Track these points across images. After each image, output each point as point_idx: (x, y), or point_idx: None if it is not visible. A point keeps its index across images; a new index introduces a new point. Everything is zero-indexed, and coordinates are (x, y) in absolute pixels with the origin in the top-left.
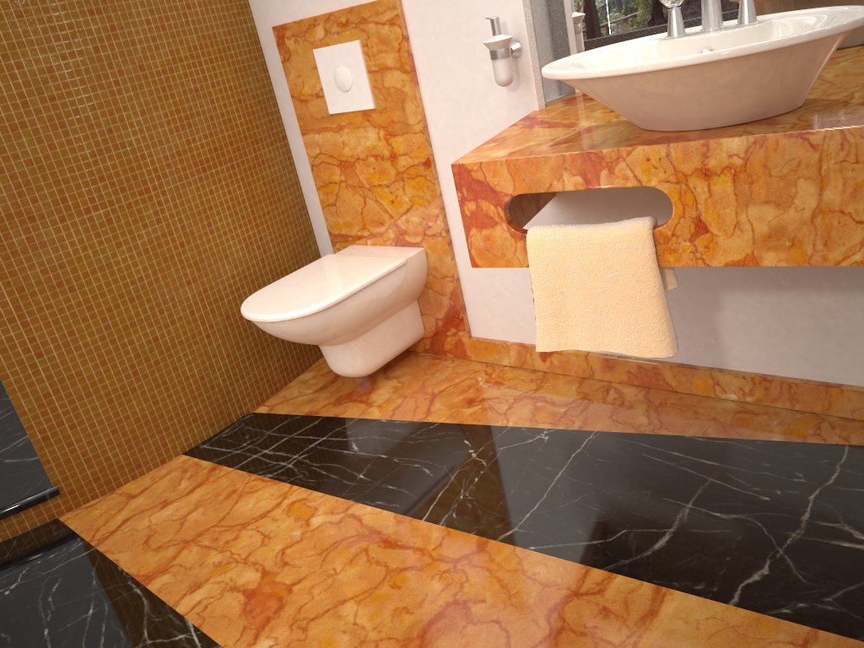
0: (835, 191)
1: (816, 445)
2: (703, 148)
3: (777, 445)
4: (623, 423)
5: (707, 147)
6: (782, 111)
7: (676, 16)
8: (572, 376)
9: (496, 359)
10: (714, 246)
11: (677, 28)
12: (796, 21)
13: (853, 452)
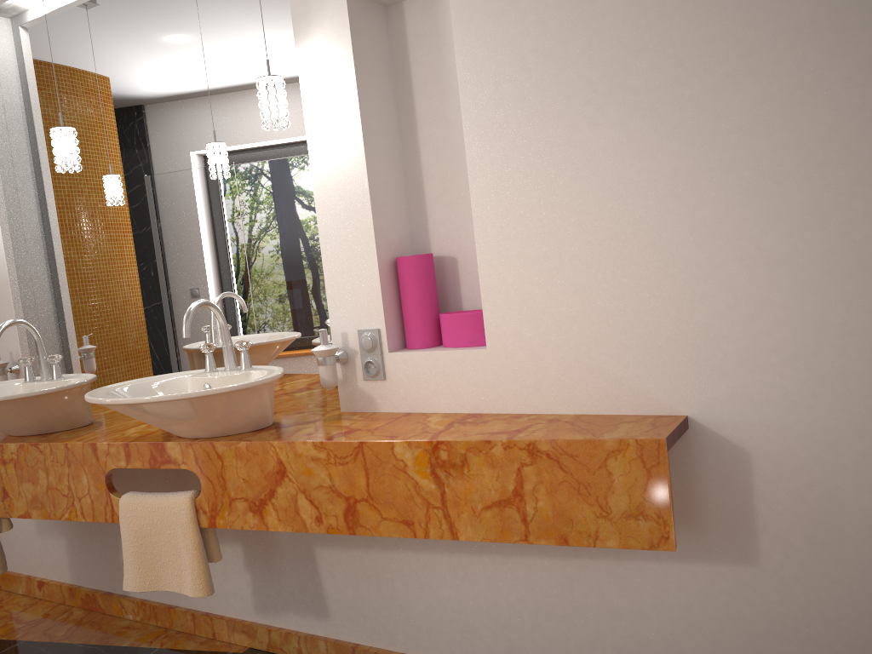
0: (53, 476)
1: (142, 648)
2: (1, 447)
3: (120, 648)
4: (48, 634)
5: (3, 447)
6: (63, 429)
7: (27, 370)
8: (54, 602)
9: (15, 589)
10: (12, 505)
11: (28, 376)
12: (77, 381)
13: (156, 652)
